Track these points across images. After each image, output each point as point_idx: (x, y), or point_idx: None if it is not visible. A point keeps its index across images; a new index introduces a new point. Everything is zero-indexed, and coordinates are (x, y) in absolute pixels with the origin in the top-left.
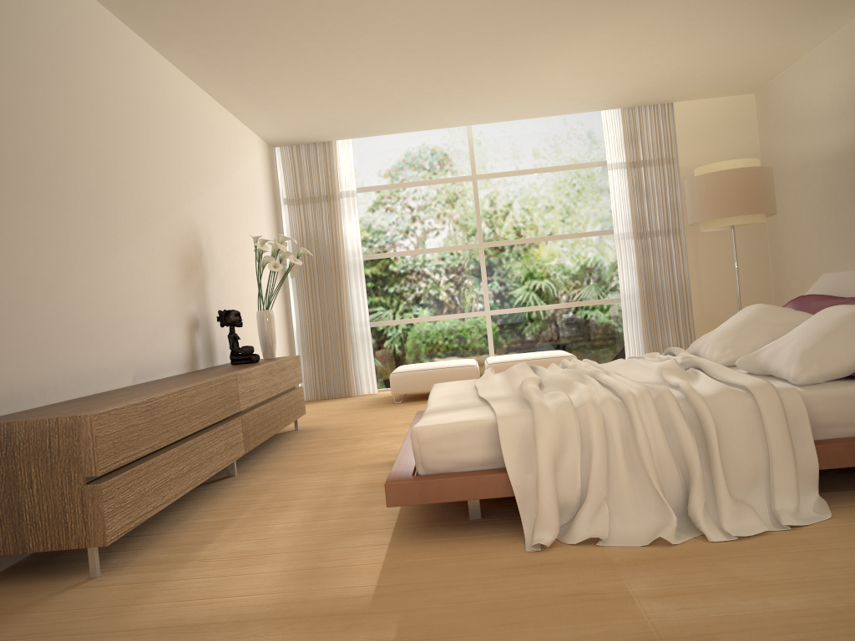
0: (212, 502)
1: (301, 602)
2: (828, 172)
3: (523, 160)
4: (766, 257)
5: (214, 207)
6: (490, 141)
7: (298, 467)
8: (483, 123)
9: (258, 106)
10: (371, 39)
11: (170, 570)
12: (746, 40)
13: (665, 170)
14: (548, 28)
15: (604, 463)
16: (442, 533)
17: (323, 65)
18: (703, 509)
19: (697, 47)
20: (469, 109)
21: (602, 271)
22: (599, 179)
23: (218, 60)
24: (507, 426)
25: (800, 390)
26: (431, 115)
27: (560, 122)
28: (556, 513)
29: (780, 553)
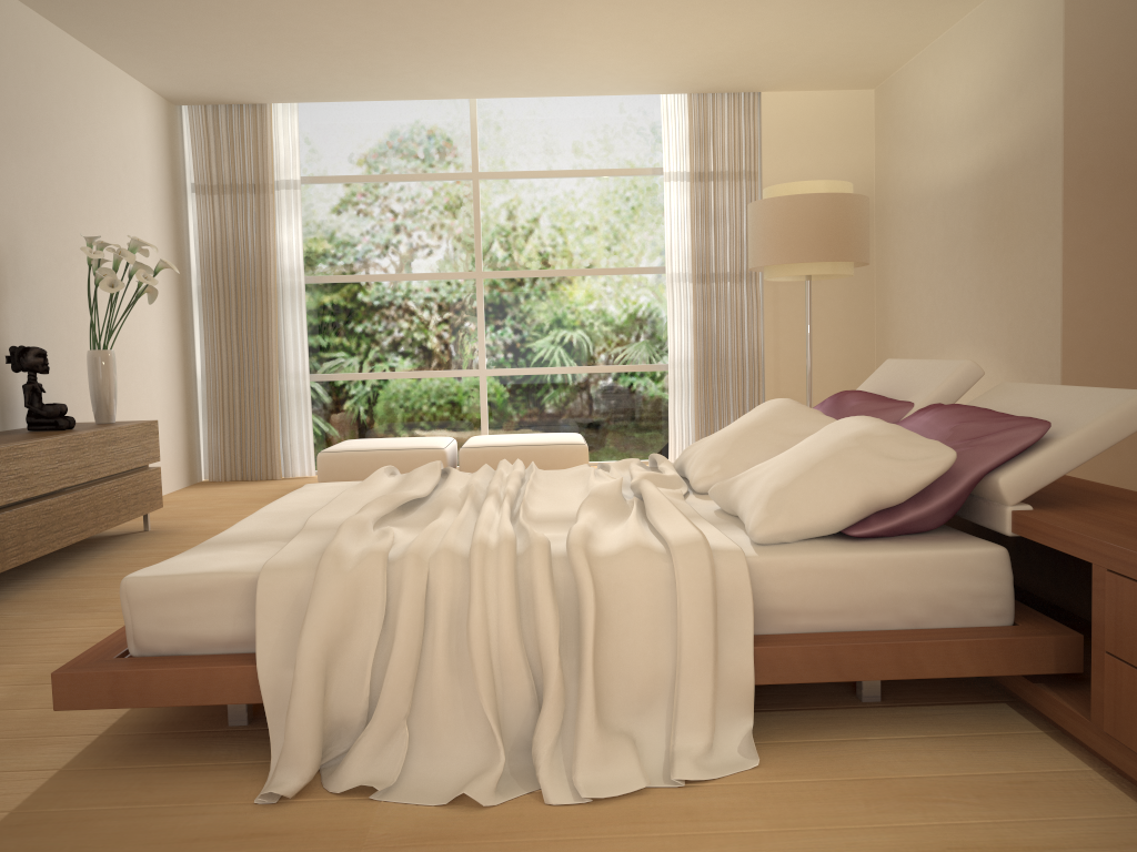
0: None
1: None
2: (950, 210)
3: (547, 157)
4: (871, 322)
5: (30, 186)
6: (502, 125)
7: (80, 600)
8: (490, 98)
9: (124, 37)
10: None
11: None
12: (848, 7)
13: (742, 188)
14: None
15: (411, 660)
16: (162, 752)
17: None
18: (552, 746)
19: (778, 10)
20: (461, 74)
21: (648, 325)
22: (652, 194)
23: None
24: (272, 587)
25: (751, 553)
26: (405, 78)
27: (604, 106)
28: (313, 741)
29: (634, 839)
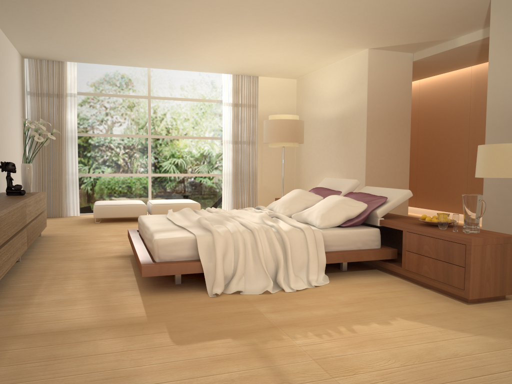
0: (17, 275)
1: (111, 320)
2: (326, 126)
3: (177, 92)
4: (293, 161)
5: None
6: (160, 78)
7: (59, 257)
8: (158, 68)
9: (27, 36)
10: (114, 19)
11: (22, 309)
12: (299, 57)
13: (251, 110)
14: (210, 33)
15: (244, 258)
16: (165, 290)
17: (80, 24)
18: (283, 279)
19: (277, 55)
20: (154, 60)
21: (214, 159)
22: (217, 109)
23: (14, 9)
24: (201, 240)
25: (321, 230)
26: (131, 59)
27: (200, 75)
28: (223, 280)
29: (313, 296)
